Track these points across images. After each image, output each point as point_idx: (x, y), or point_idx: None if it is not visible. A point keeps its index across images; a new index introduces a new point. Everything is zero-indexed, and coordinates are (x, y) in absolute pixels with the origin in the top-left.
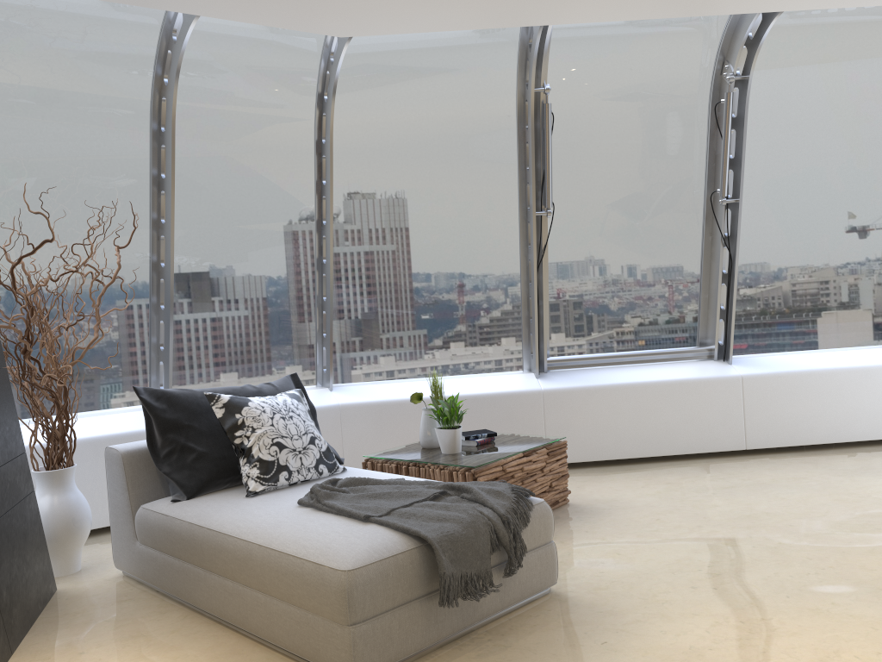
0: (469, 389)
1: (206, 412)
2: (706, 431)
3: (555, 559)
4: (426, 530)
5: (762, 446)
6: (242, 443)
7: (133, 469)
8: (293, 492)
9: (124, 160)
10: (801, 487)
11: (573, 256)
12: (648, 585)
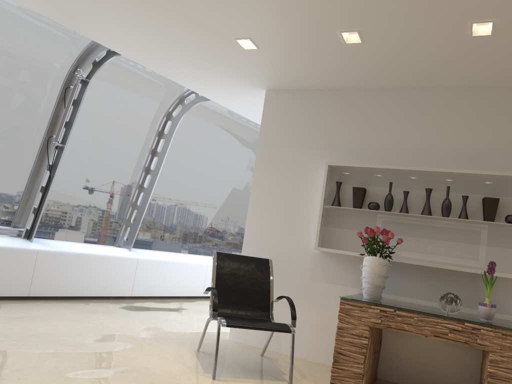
0: None
1: None
2: (6, 282)
3: None
4: None
5: (39, 295)
6: None
7: None
8: None
9: None
10: (64, 319)
11: None
12: None
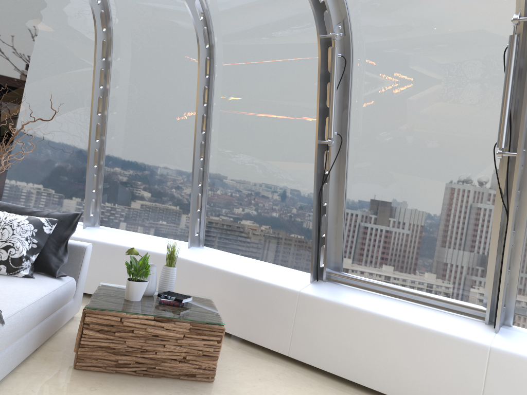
0: (256, 273)
1: None
2: (436, 389)
3: None
4: None
5: None
6: None
7: None
8: None
9: (85, 76)
10: None
11: (367, 188)
12: None
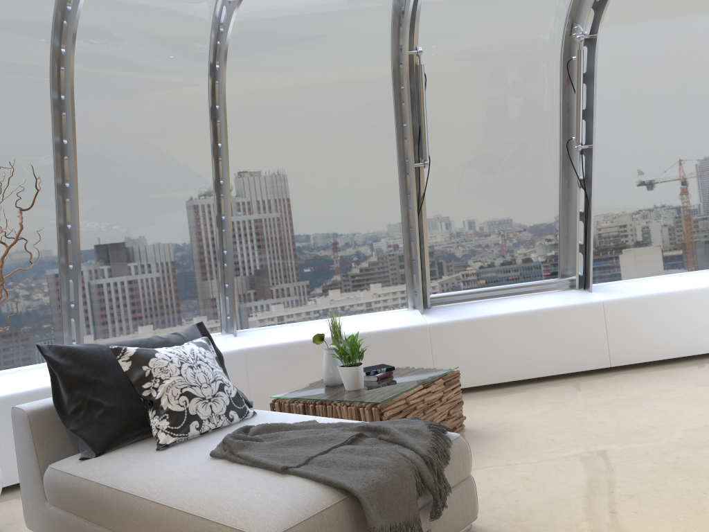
0: (362, 327)
1: (113, 366)
2: (575, 352)
3: (475, 494)
4: (350, 480)
5: (624, 363)
6: (150, 395)
7: (40, 428)
8: (204, 442)
9: (26, 128)
10: (672, 399)
11: (447, 203)
12: (567, 513)
